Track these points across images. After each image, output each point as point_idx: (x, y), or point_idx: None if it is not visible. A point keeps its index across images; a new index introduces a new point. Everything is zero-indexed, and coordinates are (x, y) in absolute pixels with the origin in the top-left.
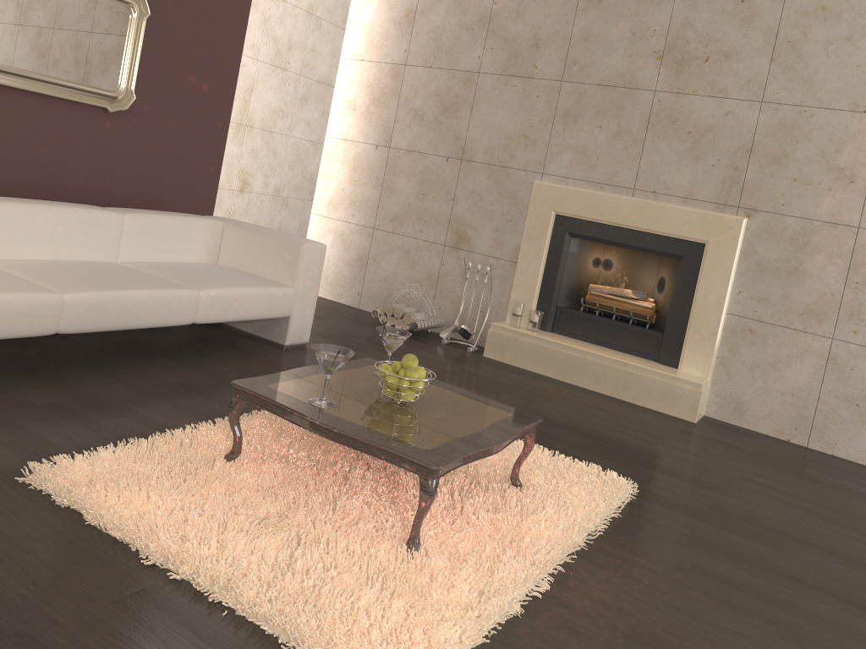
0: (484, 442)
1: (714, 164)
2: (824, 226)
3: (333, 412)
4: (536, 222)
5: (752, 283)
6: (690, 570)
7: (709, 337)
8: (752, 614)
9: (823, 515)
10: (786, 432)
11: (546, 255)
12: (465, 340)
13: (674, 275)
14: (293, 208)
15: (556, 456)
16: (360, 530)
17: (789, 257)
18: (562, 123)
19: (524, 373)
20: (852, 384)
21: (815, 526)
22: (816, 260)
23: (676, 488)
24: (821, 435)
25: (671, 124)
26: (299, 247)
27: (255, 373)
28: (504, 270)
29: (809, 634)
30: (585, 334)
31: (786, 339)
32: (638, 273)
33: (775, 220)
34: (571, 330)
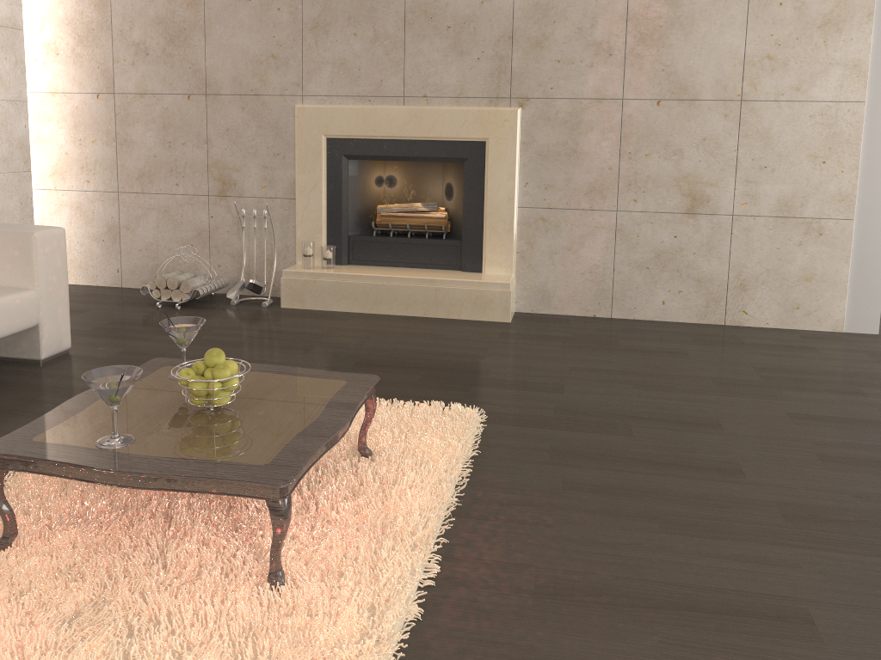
0: (328, 429)
1: (479, 57)
2: (593, 103)
3: (134, 451)
4: (307, 151)
5: (536, 172)
6: (564, 489)
7: (507, 234)
8: (634, 517)
9: (650, 385)
10: (591, 308)
11: (326, 184)
12: (256, 295)
13: (461, 179)
14: (6, 184)
15: (395, 405)
16: (206, 583)
17: (566, 140)
18: (313, 36)
19: (331, 316)
20: (640, 249)
21: (649, 398)
22: (591, 138)
23: (519, 399)
24: (622, 303)
25: (428, 21)
26: (29, 238)
27: (11, 407)
28: (283, 210)
29: (688, 517)
30: (384, 258)
31: (577, 220)
32: (424, 184)
33: (547, 106)
34: (368, 258)
